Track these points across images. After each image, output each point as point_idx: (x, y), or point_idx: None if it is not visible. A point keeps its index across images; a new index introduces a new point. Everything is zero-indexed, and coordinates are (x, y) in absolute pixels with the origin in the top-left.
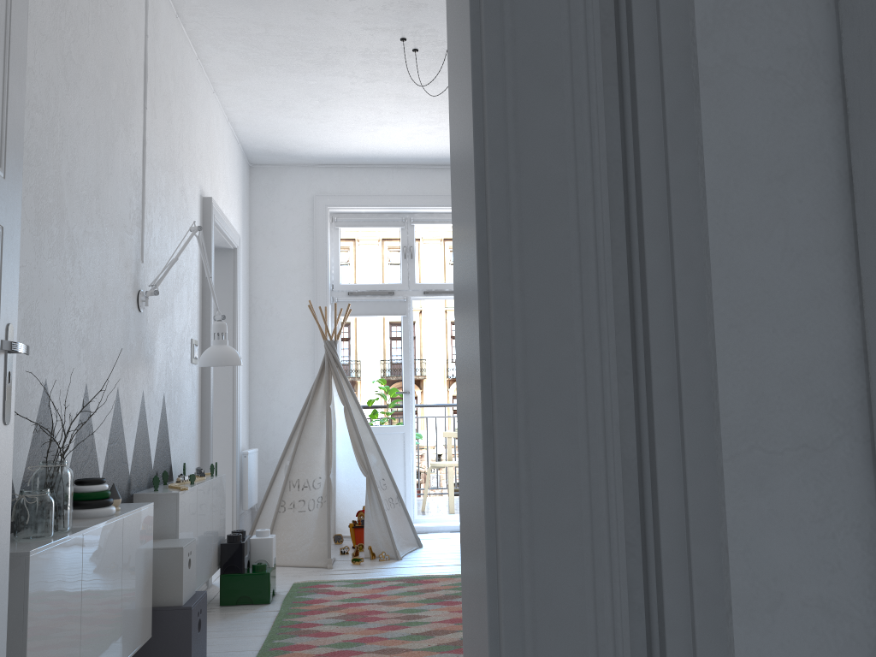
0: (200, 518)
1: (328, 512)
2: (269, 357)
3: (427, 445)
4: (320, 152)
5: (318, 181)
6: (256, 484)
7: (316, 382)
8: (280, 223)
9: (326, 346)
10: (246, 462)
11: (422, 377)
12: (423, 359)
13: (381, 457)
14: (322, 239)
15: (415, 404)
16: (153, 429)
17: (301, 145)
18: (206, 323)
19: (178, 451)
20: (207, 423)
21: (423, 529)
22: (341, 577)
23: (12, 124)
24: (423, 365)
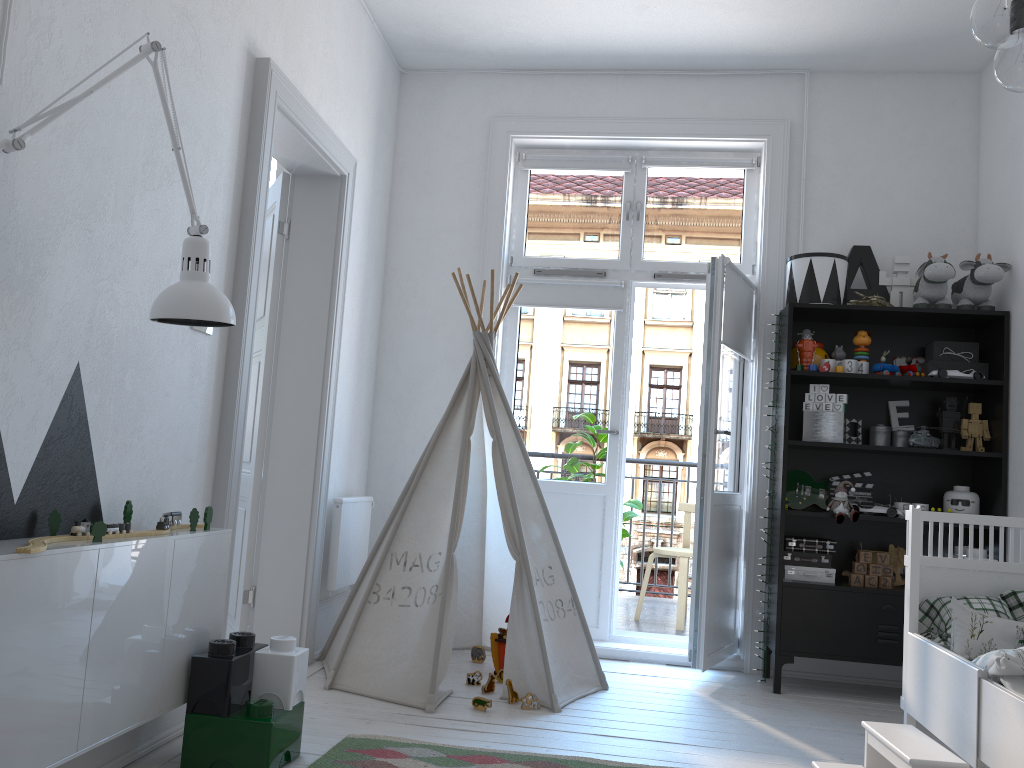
0: (110, 611)
1: (441, 614)
2: (405, 360)
3: (658, 520)
4: (501, 43)
5: (500, 96)
6: (362, 552)
7: (454, 398)
8: (438, 159)
9: (475, 340)
10: (338, 515)
11: (686, 437)
12: (689, 415)
13: (551, 530)
14: (499, 184)
15: (675, 470)
16: (25, 425)
17: (469, 26)
18: (242, 270)
19: (128, 478)
20: (227, 440)
21: (621, 655)
22: (437, 735)
23: None
24: (689, 422)
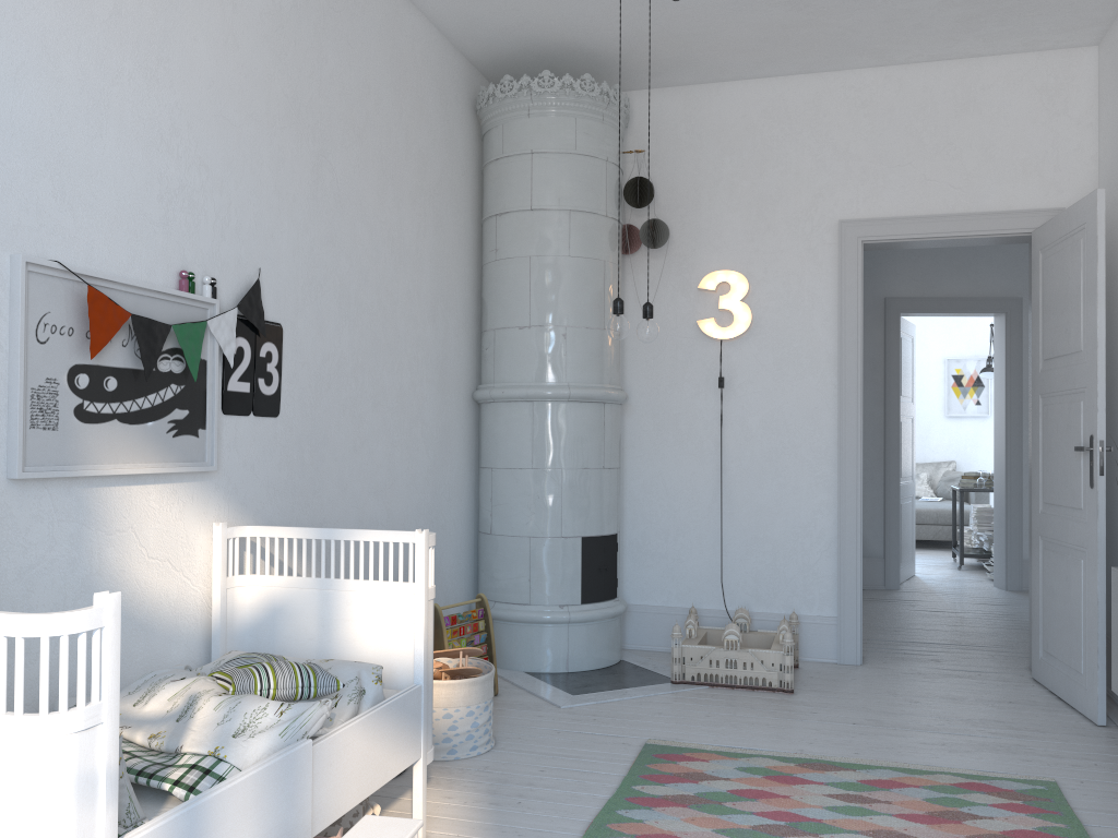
0: None
1: None
2: None
3: None
4: None
5: None
6: None
7: None
8: None
9: None
10: None
11: None
12: None
13: None
14: None
15: None
16: None
17: None
18: None
19: None
20: None
21: None
22: None
23: (1089, 329)
24: None
